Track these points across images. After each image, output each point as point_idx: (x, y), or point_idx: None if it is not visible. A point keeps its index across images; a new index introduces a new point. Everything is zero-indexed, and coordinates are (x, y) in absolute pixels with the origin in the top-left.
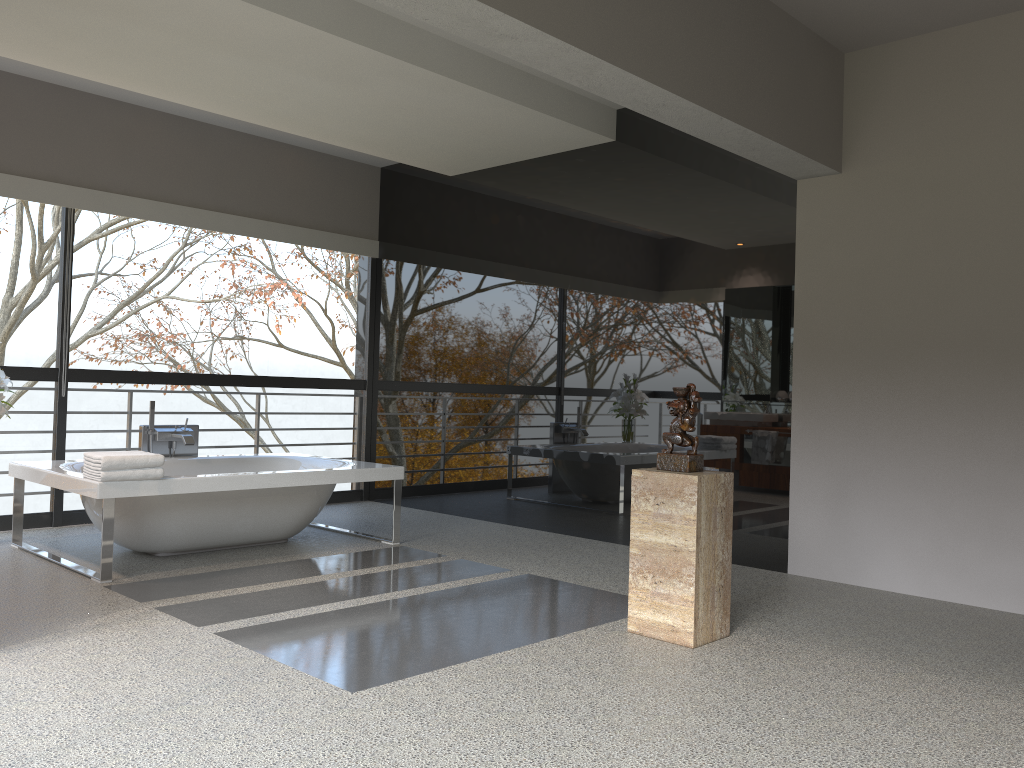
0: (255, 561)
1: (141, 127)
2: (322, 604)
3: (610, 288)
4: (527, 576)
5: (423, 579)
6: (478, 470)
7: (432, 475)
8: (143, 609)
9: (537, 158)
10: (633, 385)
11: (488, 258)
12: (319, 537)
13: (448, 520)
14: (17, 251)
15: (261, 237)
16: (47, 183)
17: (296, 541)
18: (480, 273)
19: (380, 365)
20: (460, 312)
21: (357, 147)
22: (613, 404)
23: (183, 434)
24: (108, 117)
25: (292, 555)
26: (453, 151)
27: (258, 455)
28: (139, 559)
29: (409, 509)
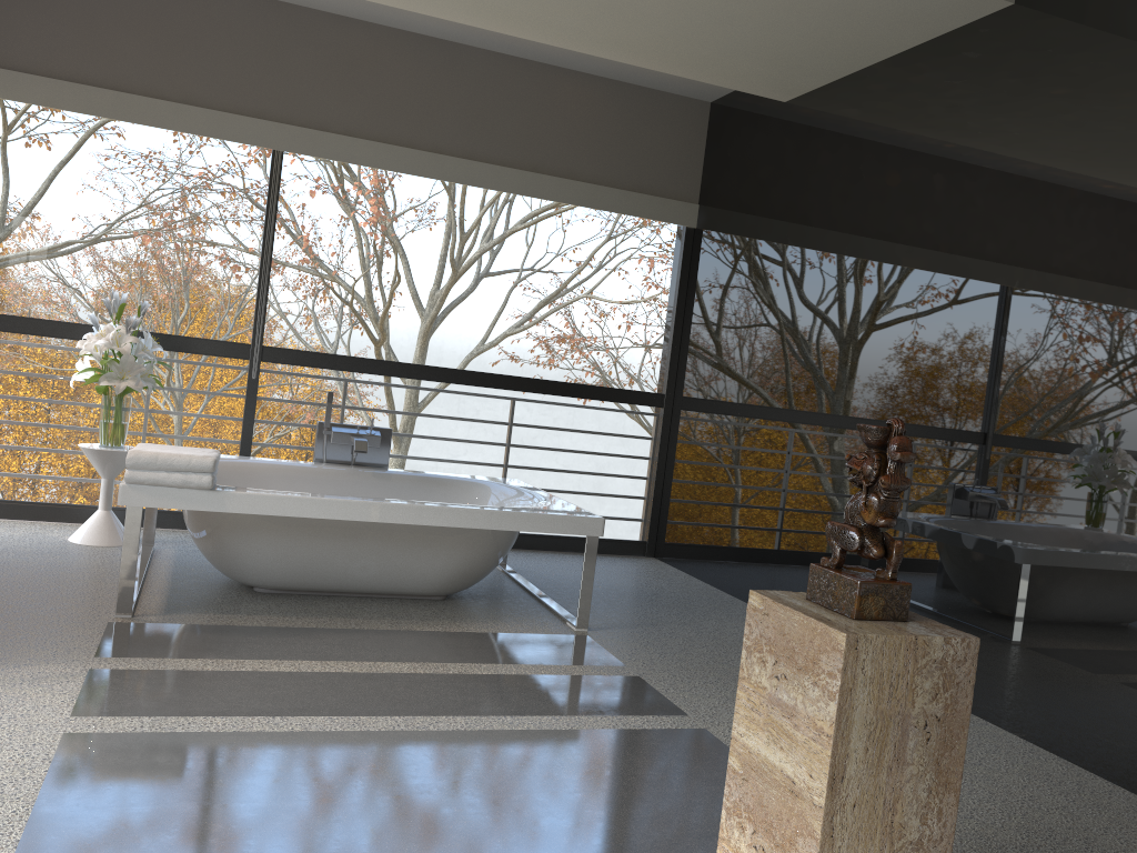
0: (351, 621)
1: (373, 50)
2: (299, 715)
3: (978, 261)
4: (695, 734)
5: (520, 702)
6: (772, 539)
7: (720, 536)
8: (74, 668)
9: (895, 56)
10: (996, 431)
11: (816, 220)
12: (497, 600)
13: (718, 605)
14: (443, 242)
15: (524, 194)
16: (251, 119)
17: (457, 601)
18: (804, 244)
19: (683, 375)
20: (775, 303)
21: (625, 57)
22: (962, 461)
23: (358, 438)
24: (332, 38)
25: (413, 621)
26: (760, 53)
27: (460, 477)
28: (227, 591)
29: (688, 579)
